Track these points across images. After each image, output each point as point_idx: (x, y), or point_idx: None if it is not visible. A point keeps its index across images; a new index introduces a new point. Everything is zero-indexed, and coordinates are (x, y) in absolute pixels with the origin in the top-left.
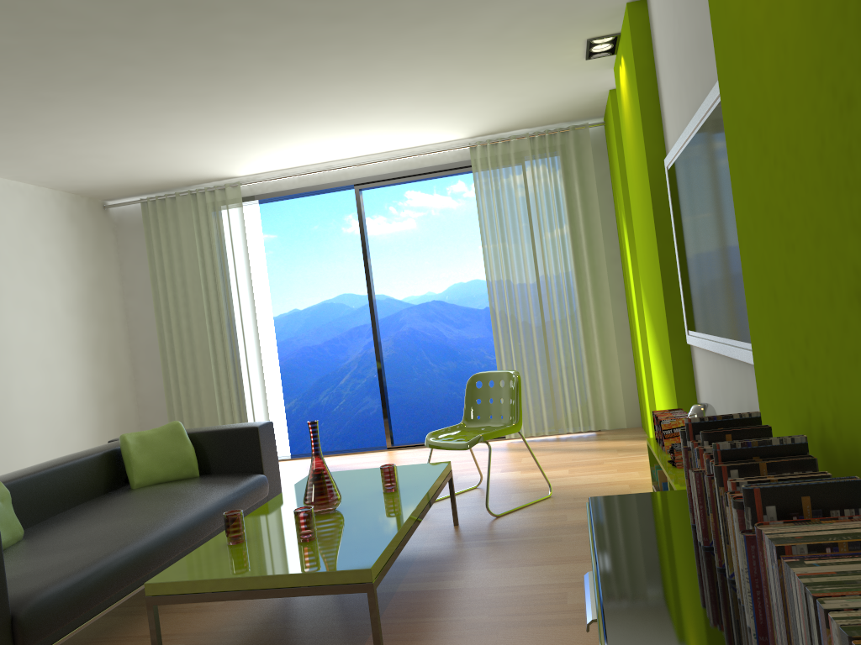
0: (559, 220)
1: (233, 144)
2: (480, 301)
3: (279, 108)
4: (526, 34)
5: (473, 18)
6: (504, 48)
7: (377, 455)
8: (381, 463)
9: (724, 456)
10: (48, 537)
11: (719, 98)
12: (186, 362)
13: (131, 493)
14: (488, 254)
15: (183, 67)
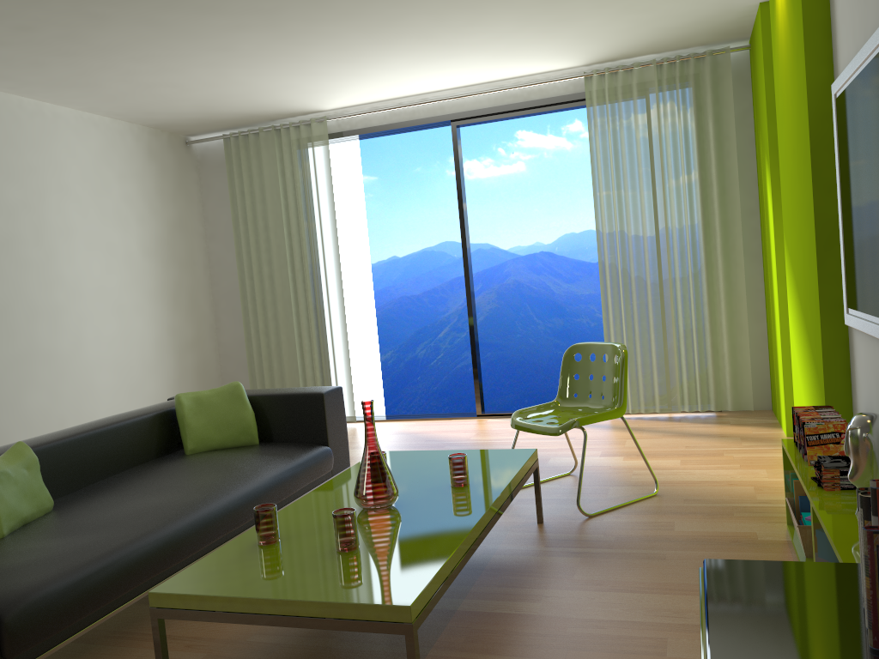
0: (687, 164)
1: (313, 71)
2: (593, 253)
3: (360, 28)
4: None
5: None
6: None
7: (464, 423)
8: (467, 433)
9: None
10: (76, 512)
11: None
12: (267, 312)
13: (181, 460)
14: (599, 203)
15: None
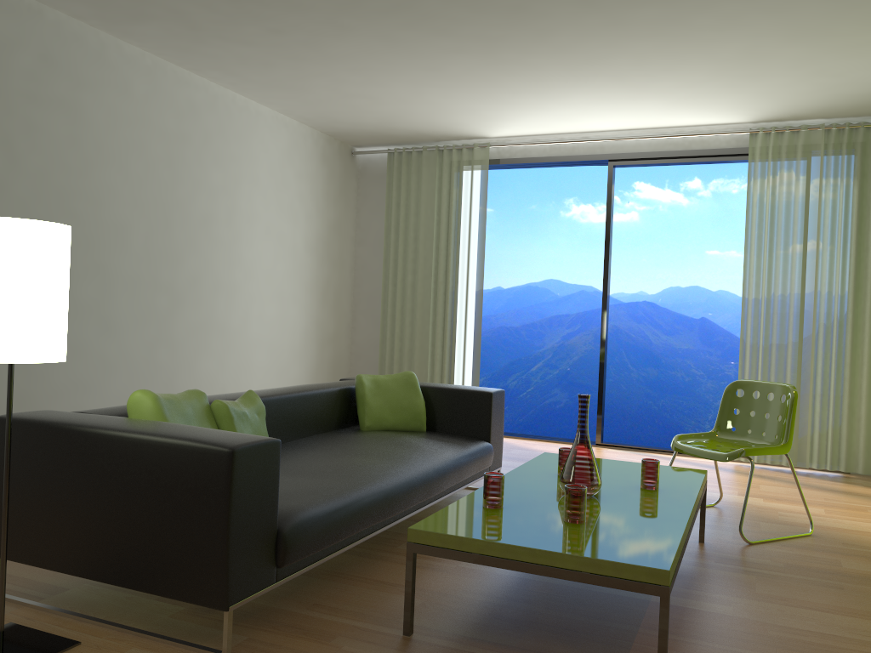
0: (844, 227)
1: (500, 99)
2: (696, 309)
3: (564, 63)
4: None
5: None
6: (849, 12)
7: None
8: None
9: None
10: (294, 460)
11: None
12: (405, 318)
13: (363, 434)
14: (749, 254)
15: (488, 3)
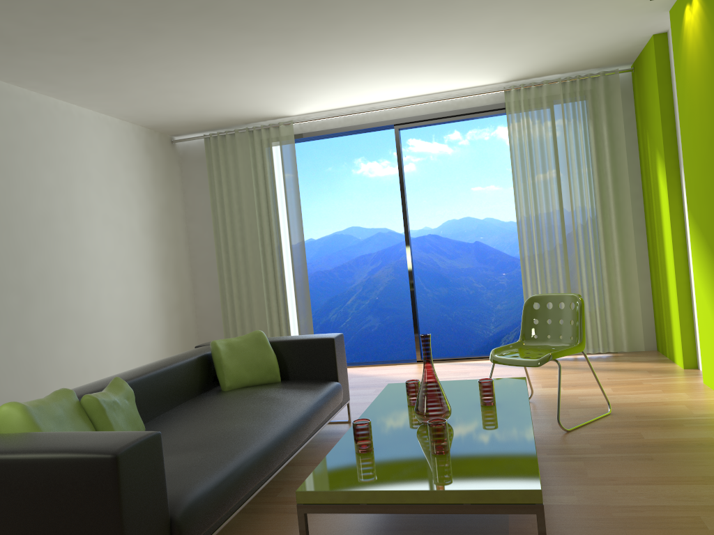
0: (587, 159)
1: (299, 82)
2: (470, 235)
3: (352, 46)
4: None
5: None
6: None
7: (409, 367)
8: (417, 374)
9: None
10: (169, 436)
11: None
12: (240, 279)
13: (226, 395)
14: (517, 189)
15: None
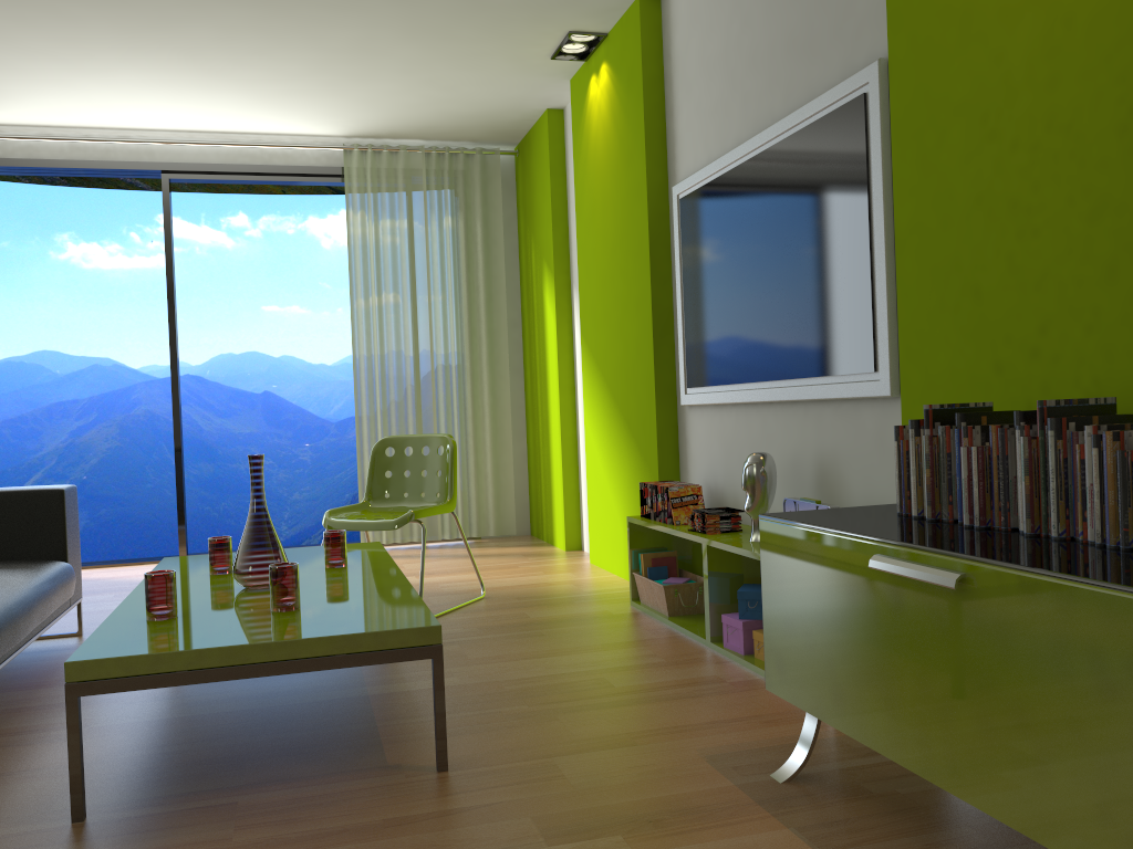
0: (454, 264)
1: (1, 62)
2: (257, 381)
3: (119, 21)
4: (511, 3)
5: None
6: (474, 14)
7: None
8: None
9: (1049, 413)
10: None
11: (839, 102)
12: None
13: None
14: (356, 297)
15: None
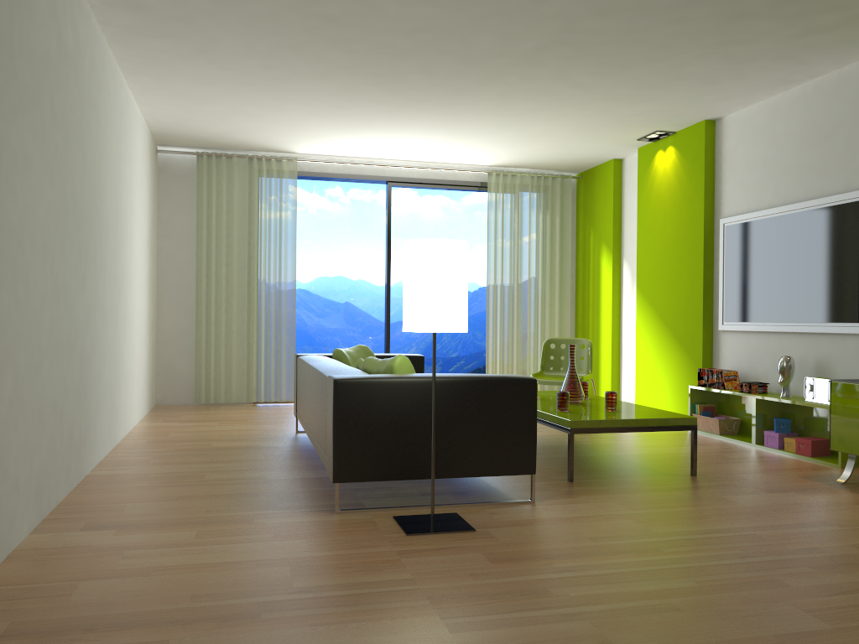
0: (543, 240)
1: (354, 131)
2: (341, 295)
3: (436, 119)
4: (637, 120)
5: (633, 106)
6: (614, 123)
7: None
8: None
9: None
10: None
11: (843, 201)
12: (220, 306)
13: None
14: (489, 256)
15: (449, 84)
